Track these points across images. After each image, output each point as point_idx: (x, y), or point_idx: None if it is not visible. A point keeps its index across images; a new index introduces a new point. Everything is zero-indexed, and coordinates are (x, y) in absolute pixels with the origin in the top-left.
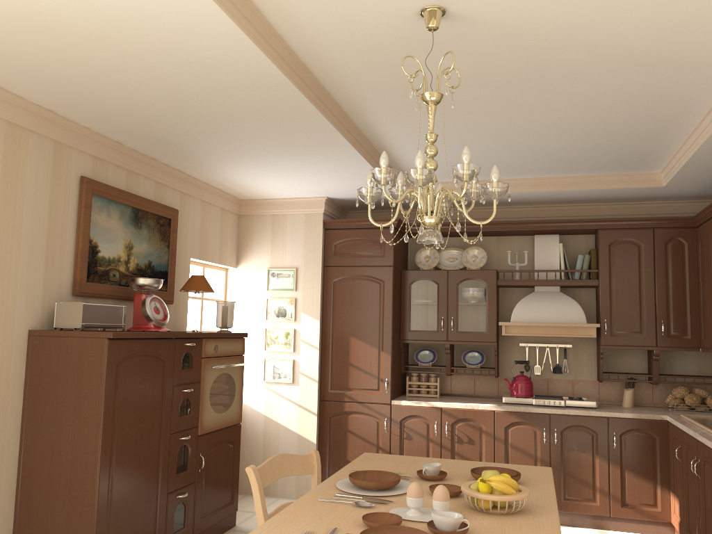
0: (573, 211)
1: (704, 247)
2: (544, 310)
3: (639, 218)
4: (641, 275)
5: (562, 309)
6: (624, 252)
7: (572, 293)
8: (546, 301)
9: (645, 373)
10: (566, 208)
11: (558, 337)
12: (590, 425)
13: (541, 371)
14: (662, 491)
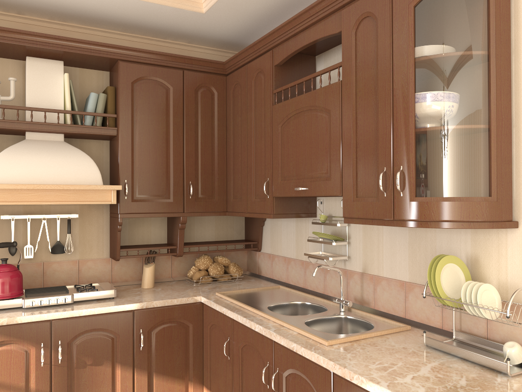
0: (82, 35)
1: (239, 97)
2: (41, 166)
3: (169, 53)
4: (169, 126)
5: (68, 165)
6: (150, 95)
7: (80, 146)
8: (44, 153)
9: (166, 244)
10: (73, 30)
11: (60, 205)
12: (110, 325)
13: (34, 253)
14: (195, 389)
